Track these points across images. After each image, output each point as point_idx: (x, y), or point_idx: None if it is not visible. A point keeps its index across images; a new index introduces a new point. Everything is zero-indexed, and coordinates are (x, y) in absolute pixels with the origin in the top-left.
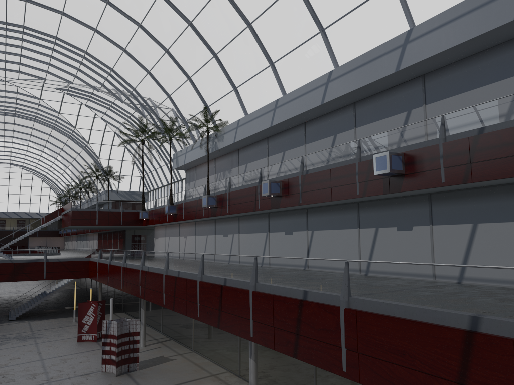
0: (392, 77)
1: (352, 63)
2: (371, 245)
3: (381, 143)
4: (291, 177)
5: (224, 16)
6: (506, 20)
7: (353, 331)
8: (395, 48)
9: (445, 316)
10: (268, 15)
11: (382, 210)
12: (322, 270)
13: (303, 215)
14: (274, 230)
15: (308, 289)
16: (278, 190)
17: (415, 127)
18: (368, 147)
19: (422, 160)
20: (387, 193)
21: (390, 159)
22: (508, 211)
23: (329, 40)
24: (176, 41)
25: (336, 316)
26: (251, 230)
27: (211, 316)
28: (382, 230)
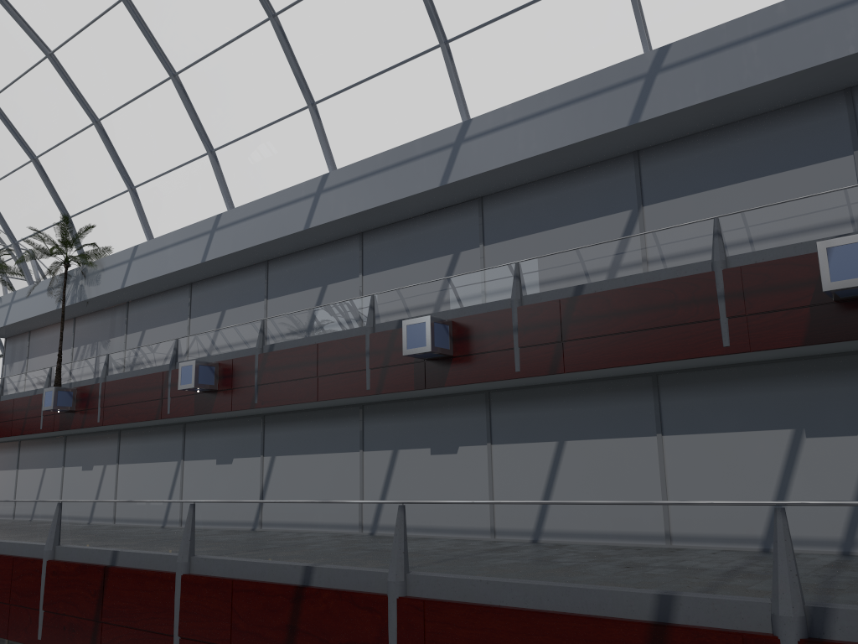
0: (433, 195)
1: (365, 165)
2: (383, 481)
3: (411, 302)
4: (239, 356)
5: (125, 52)
6: (617, 126)
7: (416, 641)
8: (442, 149)
9: (607, 598)
10: (214, 64)
11: (405, 419)
12: (346, 525)
13: (256, 427)
14: (195, 457)
15: (314, 562)
16: (213, 380)
17: (471, 278)
18: (389, 309)
19: (483, 334)
20: (422, 388)
21: (432, 328)
22: (612, 420)
23: (322, 123)
24: (14, 85)
25: (379, 614)
26: (145, 456)
27: (73, 635)
28: (405, 453)
